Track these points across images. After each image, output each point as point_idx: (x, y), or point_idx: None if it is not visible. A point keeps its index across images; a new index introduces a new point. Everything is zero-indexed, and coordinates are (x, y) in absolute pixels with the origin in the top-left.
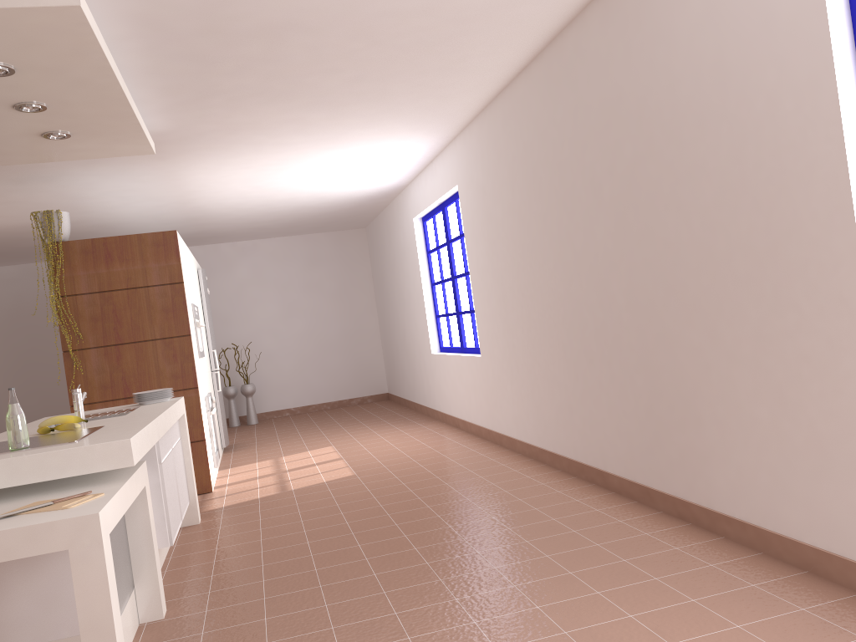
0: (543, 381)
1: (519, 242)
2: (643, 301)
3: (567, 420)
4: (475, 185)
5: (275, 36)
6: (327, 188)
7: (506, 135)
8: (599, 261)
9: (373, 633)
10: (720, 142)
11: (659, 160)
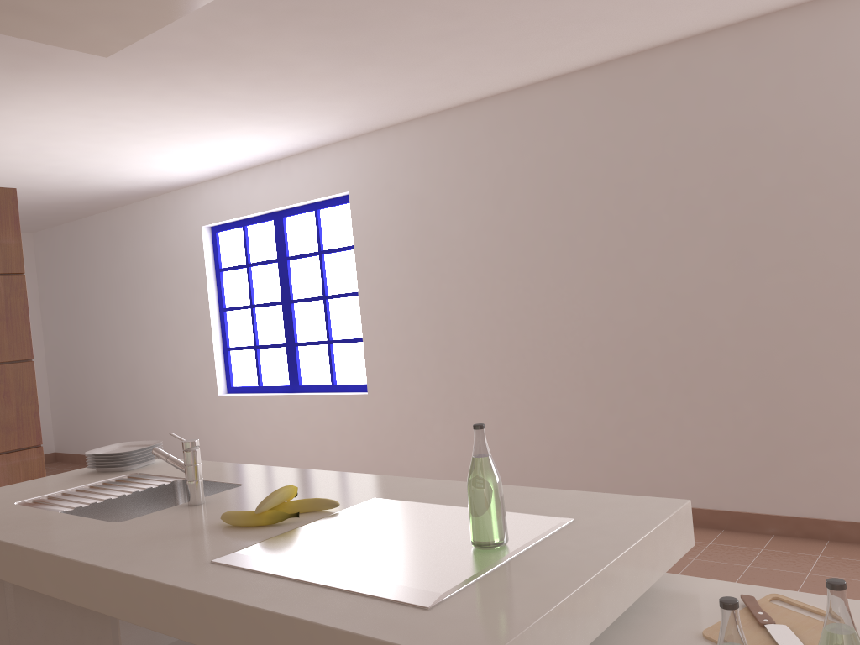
0: (530, 416)
1: (503, 262)
2: (771, 326)
3: (578, 456)
4: (398, 195)
5: None
6: (112, 169)
7: (495, 143)
8: (688, 286)
9: None
10: None
11: (829, 192)
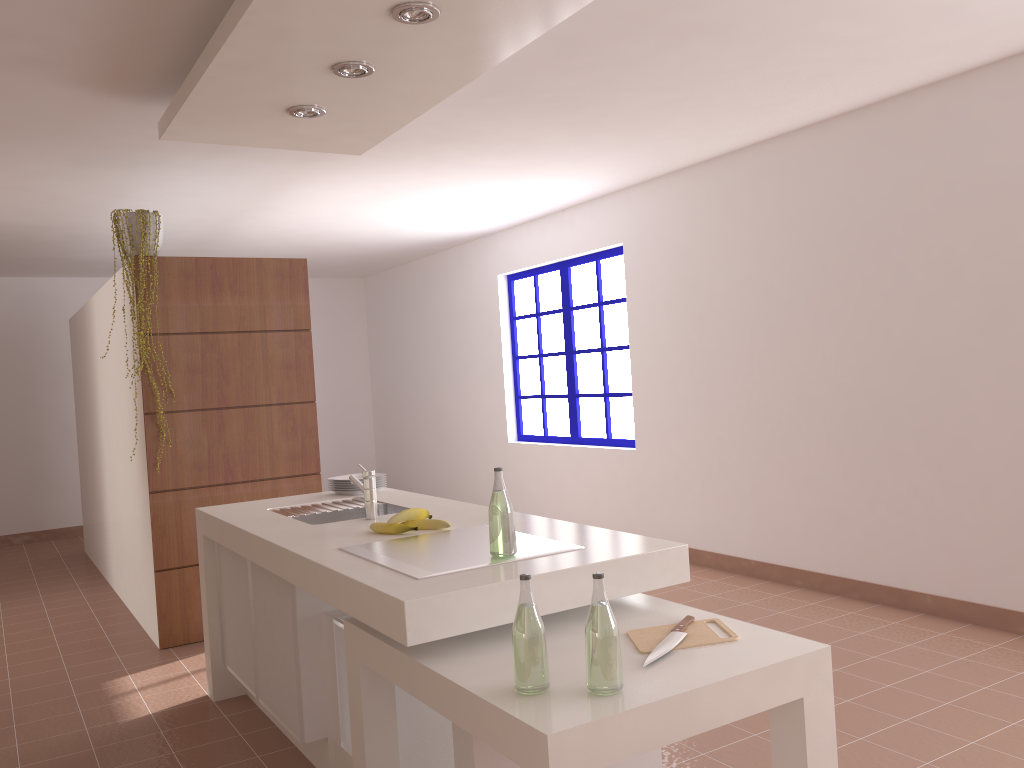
0: (783, 484)
1: (761, 319)
2: None
3: (829, 529)
4: (667, 247)
5: (685, 37)
6: (411, 225)
7: (756, 194)
8: (942, 352)
9: None
10: None
11: None
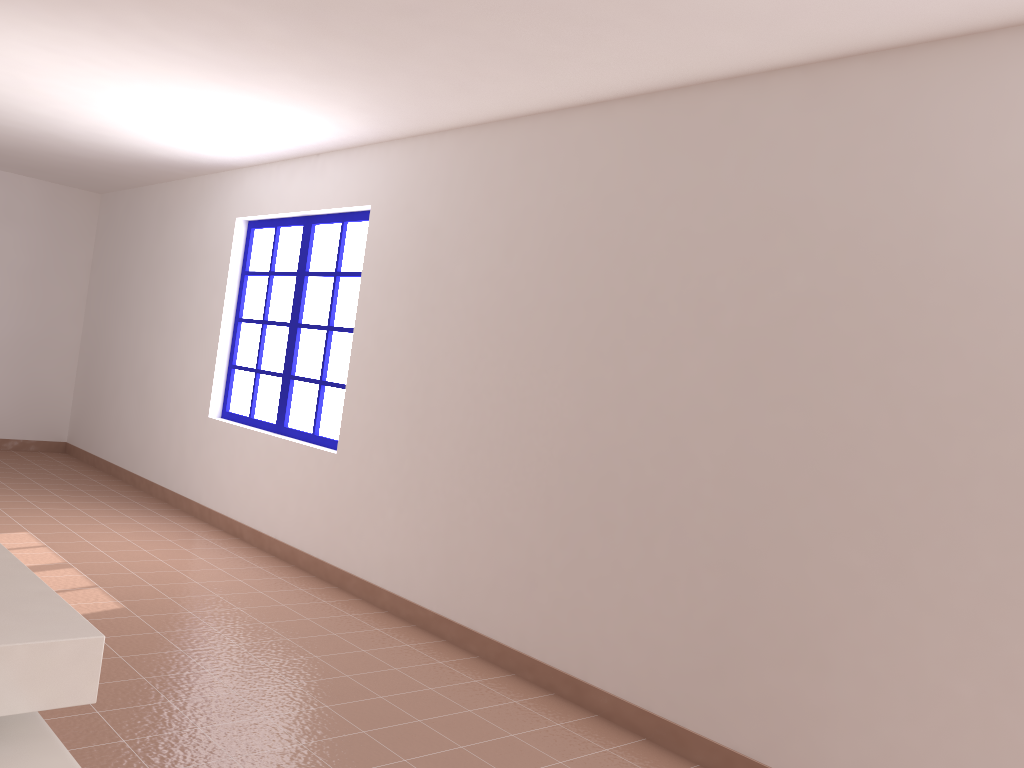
0: (481, 526)
1: (496, 325)
2: (757, 482)
3: (518, 591)
4: (415, 219)
5: None
6: (128, 127)
7: (520, 175)
8: (678, 404)
9: None
10: (1003, 331)
11: (864, 315)
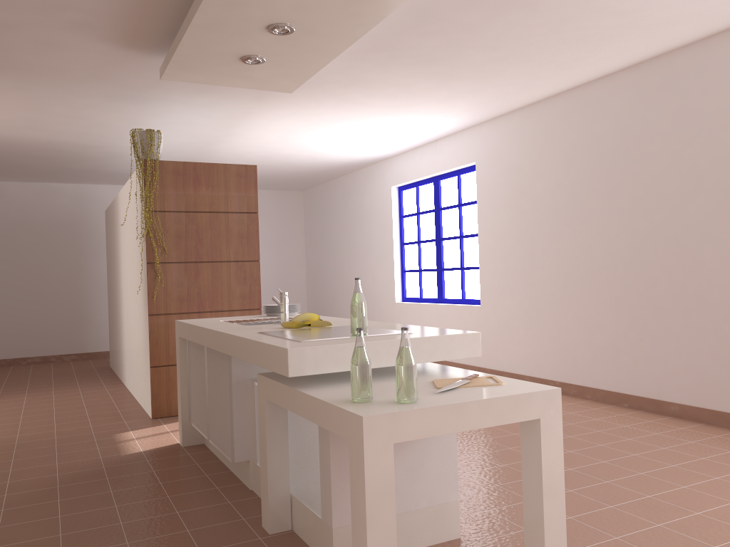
0: (579, 327)
1: (567, 213)
2: None
3: (609, 359)
4: (505, 164)
5: (504, 9)
6: (332, 150)
7: (565, 126)
8: (688, 233)
9: (657, 510)
10: None
11: None
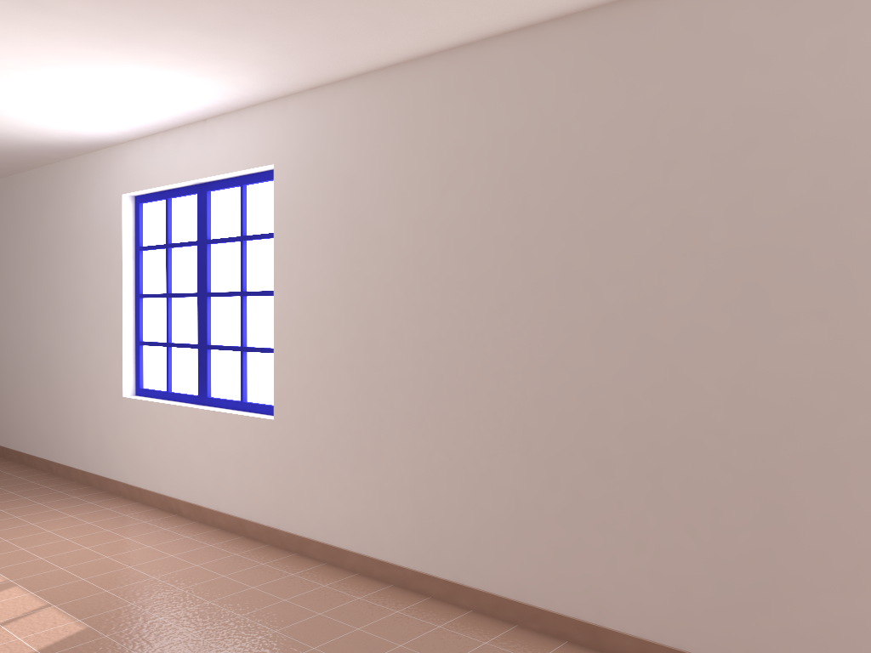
0: (453, 478)
1: (439, 271)
2: (779, 402)
3: (507, 540)
4: (327, 173)
5: None
6: None
7: (443, 113)
8: (669, 330)
9: None
10: None
11: None
